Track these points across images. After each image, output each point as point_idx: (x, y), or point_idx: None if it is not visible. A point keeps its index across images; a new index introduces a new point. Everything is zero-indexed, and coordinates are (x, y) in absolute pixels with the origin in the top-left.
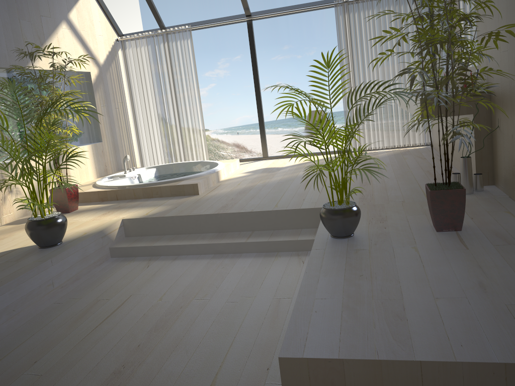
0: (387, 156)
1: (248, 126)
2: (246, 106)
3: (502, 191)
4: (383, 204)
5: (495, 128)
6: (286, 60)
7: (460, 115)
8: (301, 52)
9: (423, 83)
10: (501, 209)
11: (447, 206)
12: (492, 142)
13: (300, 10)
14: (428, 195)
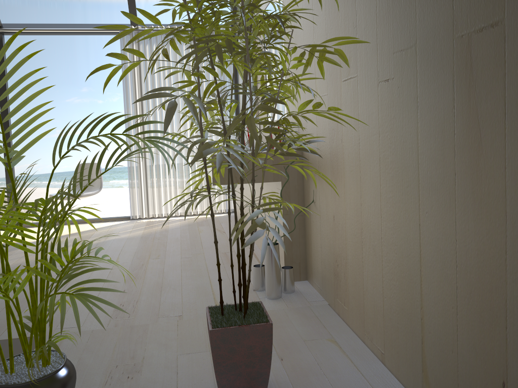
0: (179, 226)
1: (31, 177)
2: (30, 152)
3: (319, 293)
4: (147, 325)
5: (308, 202)
6: (84, 104)
7: (265, 182)
8: (102, 97)
9: (201, 125)
10: (322, 333)
11: (241, 356)
12: (304, 221)
13: (73, 31)
14: (209, 334)
